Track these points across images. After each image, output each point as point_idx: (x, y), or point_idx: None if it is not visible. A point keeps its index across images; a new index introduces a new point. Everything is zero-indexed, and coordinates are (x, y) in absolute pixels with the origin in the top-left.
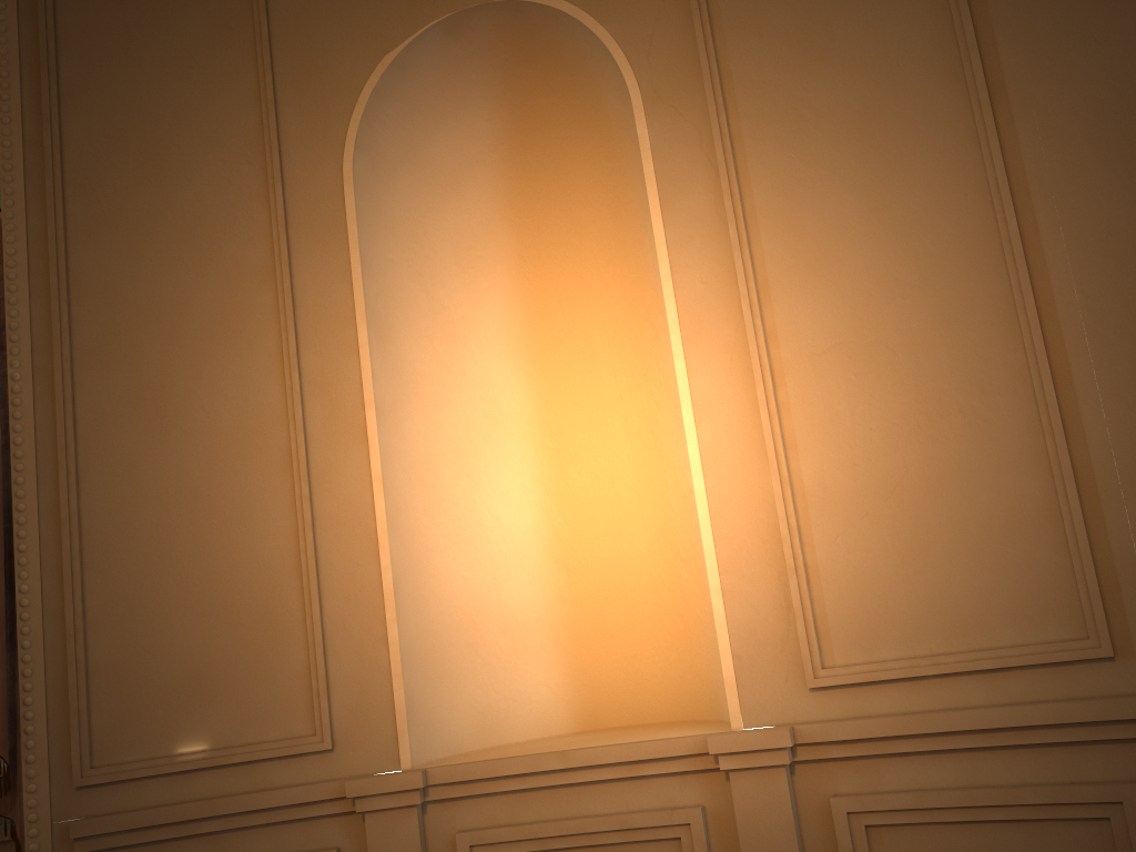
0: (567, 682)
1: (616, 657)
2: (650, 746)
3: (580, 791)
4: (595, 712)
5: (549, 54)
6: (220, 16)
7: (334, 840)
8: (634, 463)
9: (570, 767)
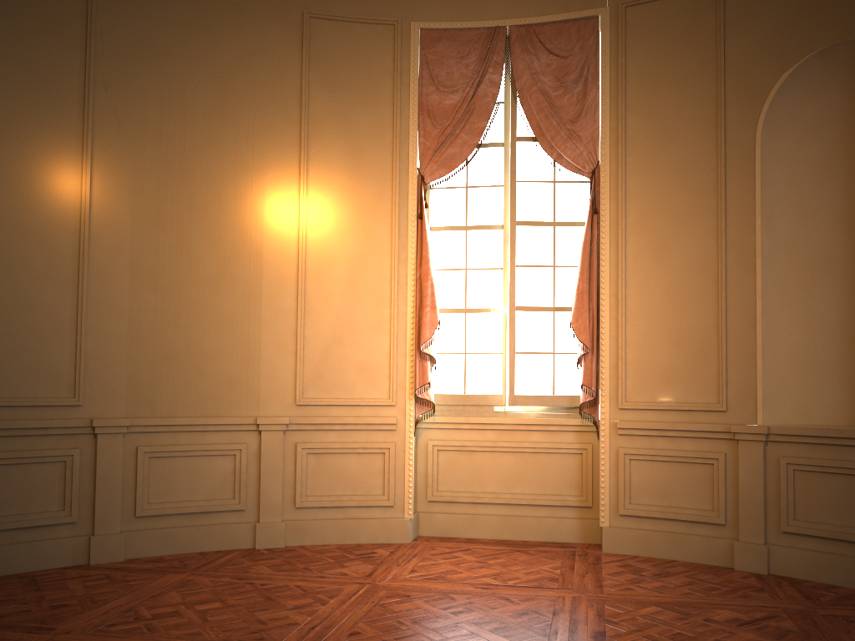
0: (849, 400)
1: None
2: None
3: (845, 449)
4: None
5: None
6: (700, 57)
7: (723, 449)
8: None
9: (840, 436)
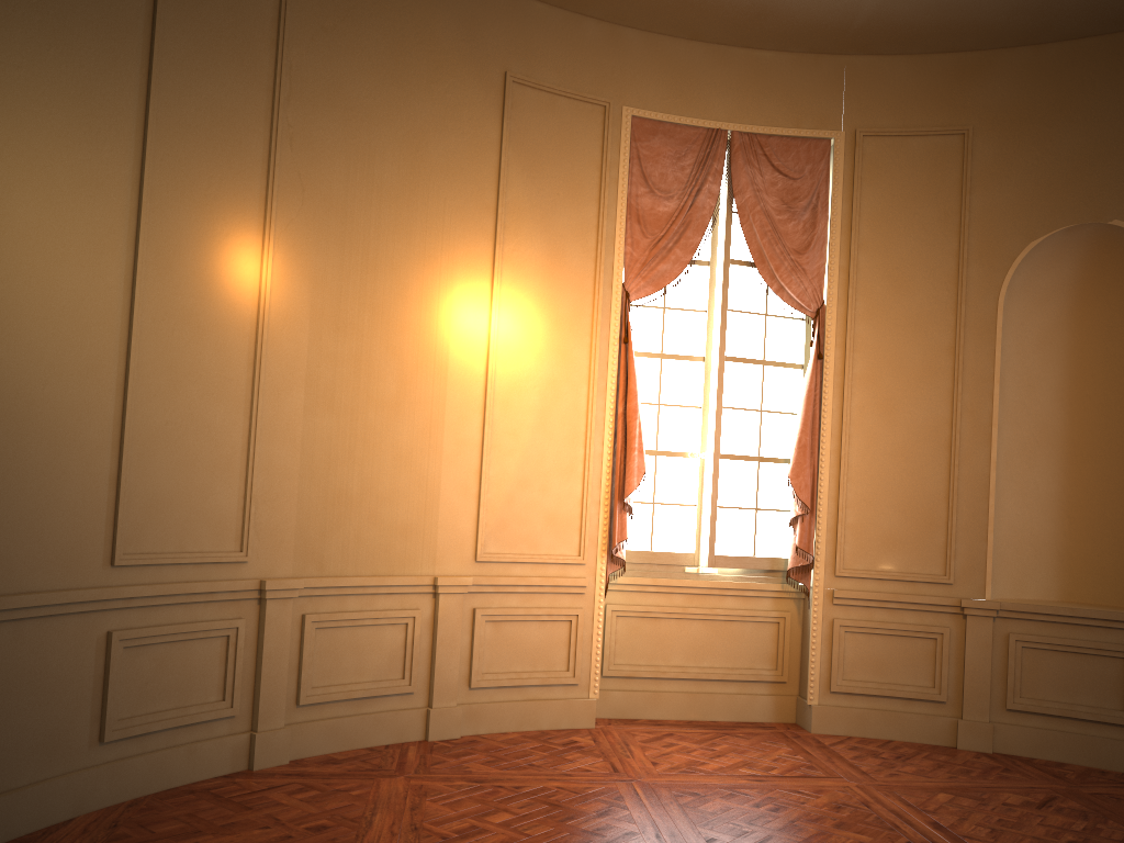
0: (1059, 575)
1: (1089, 568)
2: (1119, 614)
3: (1075, 627)
4: (1071, 593)
5: (1121, 246)
6: (942, 207)
7: (947, 623)
8: (1121, 472)
9: (1075, 615)
